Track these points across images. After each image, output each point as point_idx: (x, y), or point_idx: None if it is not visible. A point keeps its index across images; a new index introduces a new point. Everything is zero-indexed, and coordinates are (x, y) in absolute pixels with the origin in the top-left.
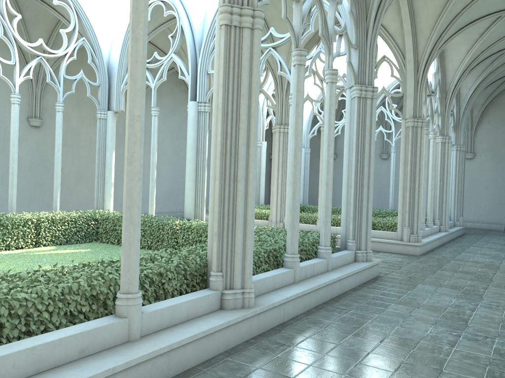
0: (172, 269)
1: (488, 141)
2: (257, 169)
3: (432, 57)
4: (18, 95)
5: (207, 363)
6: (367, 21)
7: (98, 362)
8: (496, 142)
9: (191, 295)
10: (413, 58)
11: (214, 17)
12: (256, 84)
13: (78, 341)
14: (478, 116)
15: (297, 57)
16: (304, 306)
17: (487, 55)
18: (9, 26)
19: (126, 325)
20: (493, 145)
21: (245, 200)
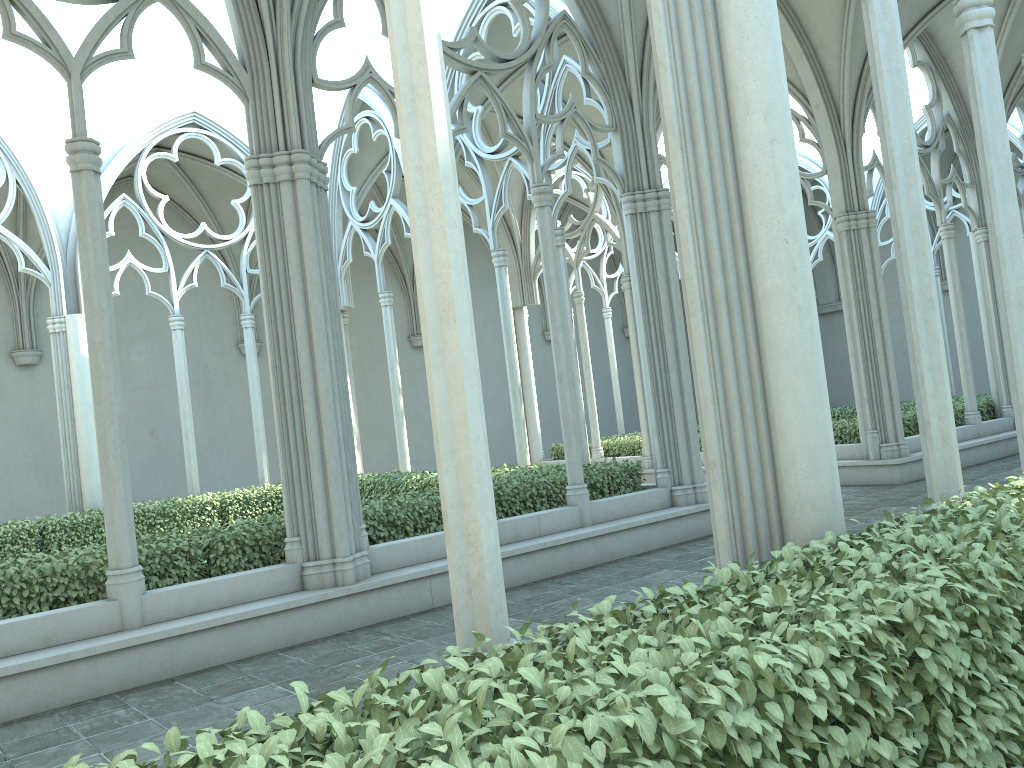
0: (228, 538)
1: None
2: None
3: (864, 88)
4: (178, 317)
5: (246, 659)
6: (627, 80)
7: (56, 650)
8: None
9: (247, 571)
10: (821, 99)
11: None
12: (308, 257)
13: (39, 627)
14: None
15: None
16: None
17: None
18: (152, 217)
19: (116, 609)
20: None
21: (319, 427)
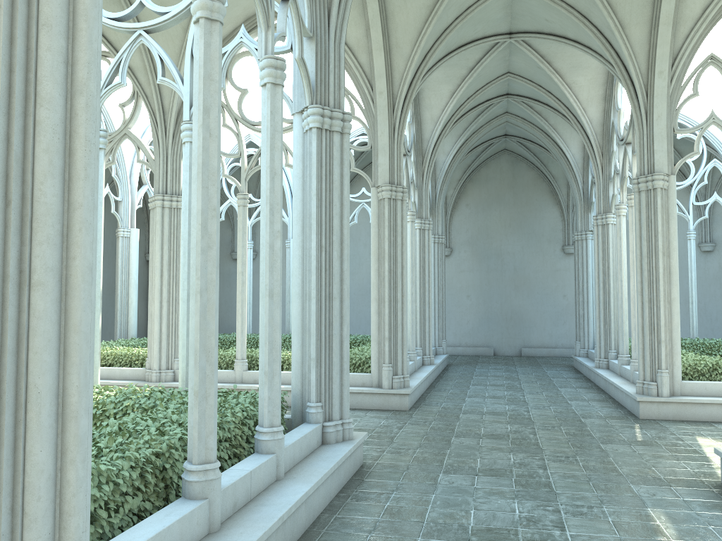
0: None
1: (468, 232)
2: (123, 276)
3: (413, 91)
4: None
5: None
6: None
7: None
8: (477, 233)
9: None
10: (386, 88)
11: None
12: None
13: None
14: (453, 196)
15: (203, 0)
16: None
17: (473, 104)
18: None
19: None
20: (474, 237)
21: (60, 343)
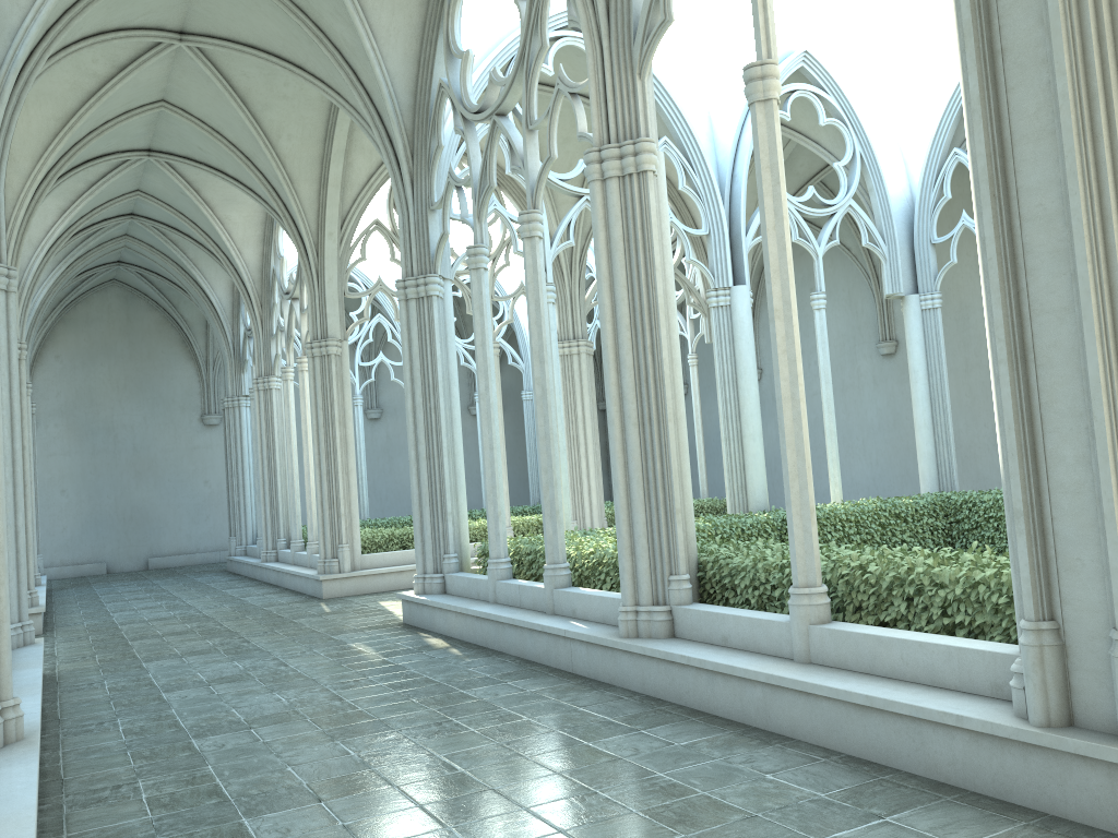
0: None
1: (60, 396)
2: None
3: (31, 216)
4: None
5: None
6: None
7: None
8: (76, 398)
9: None
10: None
11: None
12: None
13: None
14: (35, 343)
15: None
16: None
17: (86, 224)
18: None
19: None
20: (70, 404)
21: None
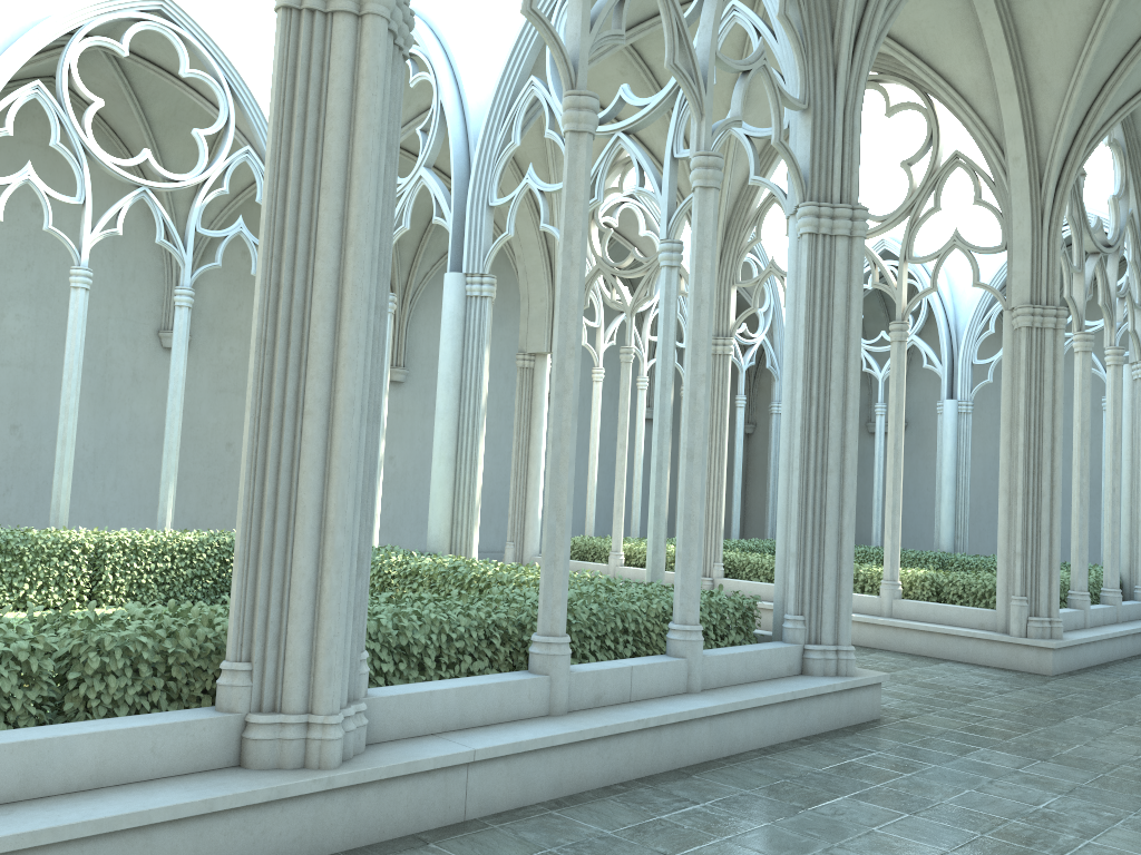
0: (110, 646)
1: None
2: None
3: (1080, 147)
4: (84, 270)
5: None
6: (835, 41)
7: None
8: None
9: (137, 718)
10: (1024, 151)
11: (504, 75)
12: (363, 157)
13: None
14: None
15: (568, 112)
16: (554, 781)
17: None
18: (74, 124)
19: None
20: None
21: (326, 466)
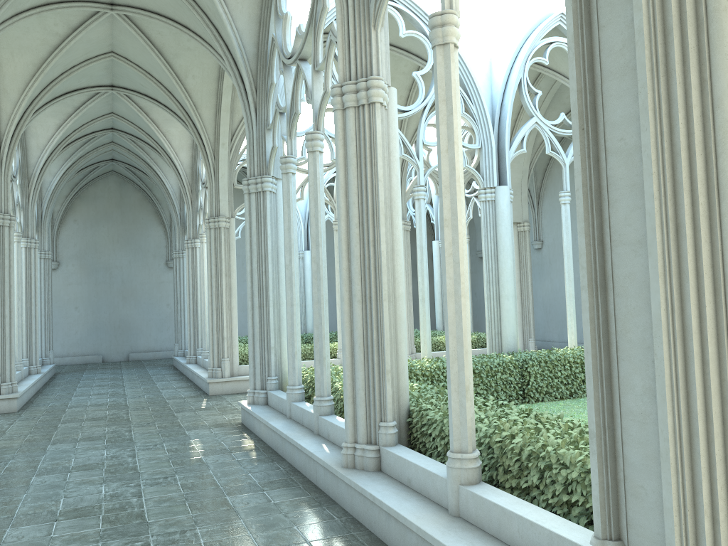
0: None
1: (76, 246)
2: None
3: (21, 130)
4: None
5: None
6: None
7: None
8: (86, 248)
9: None
10: None
11: None
12: None
13: None
14: (61, 211)
15: None
16: None
17: (80, 135)
18: None
19: None
20: (82, 252)
21: None
